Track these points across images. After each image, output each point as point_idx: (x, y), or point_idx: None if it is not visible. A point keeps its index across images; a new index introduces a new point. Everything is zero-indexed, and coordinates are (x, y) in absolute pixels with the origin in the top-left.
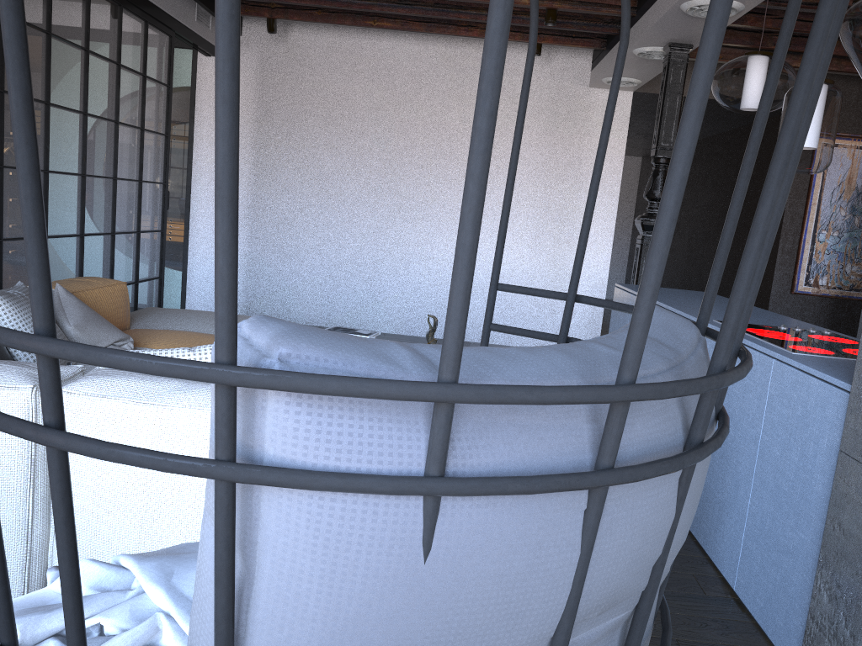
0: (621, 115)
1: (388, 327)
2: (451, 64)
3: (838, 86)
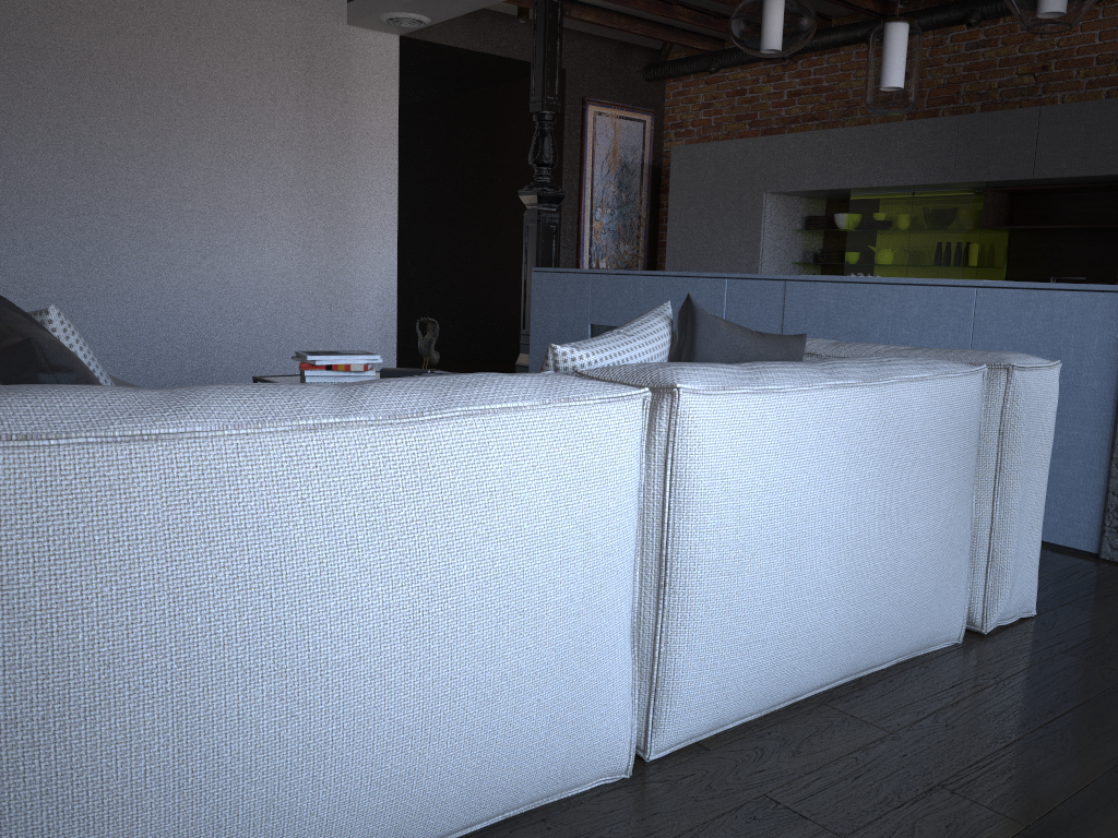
0: (389, 66)
1: None
2: None
3: (594, 47)
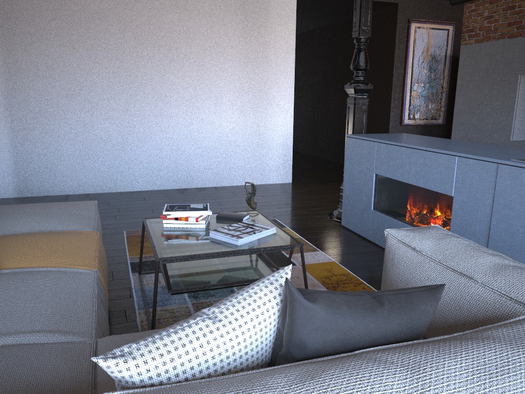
0: (290, 12)
1: (142, 186)
2: None
3: None
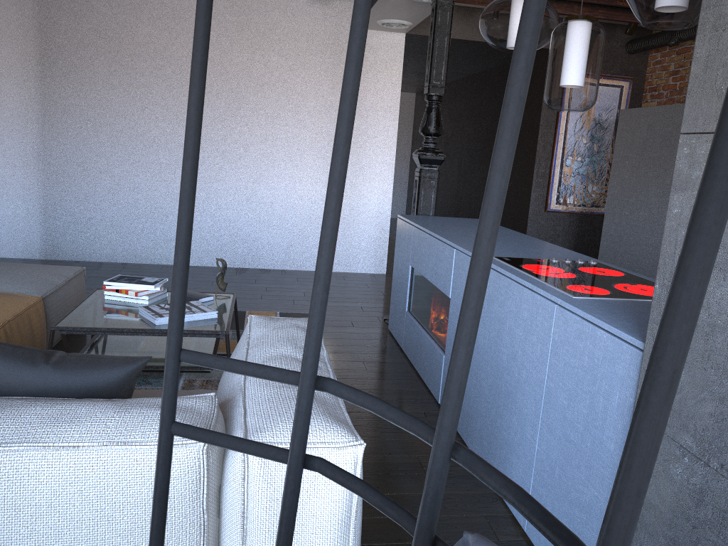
0: (396, 55)
1: (191, 260)
2: (235, 5)
3: None
